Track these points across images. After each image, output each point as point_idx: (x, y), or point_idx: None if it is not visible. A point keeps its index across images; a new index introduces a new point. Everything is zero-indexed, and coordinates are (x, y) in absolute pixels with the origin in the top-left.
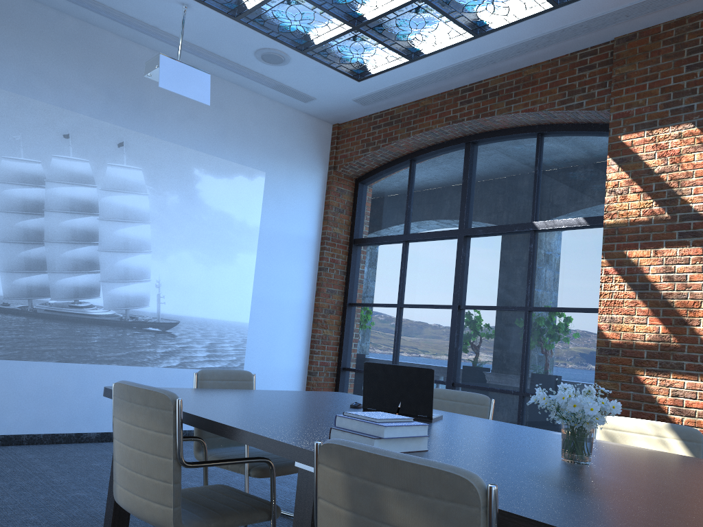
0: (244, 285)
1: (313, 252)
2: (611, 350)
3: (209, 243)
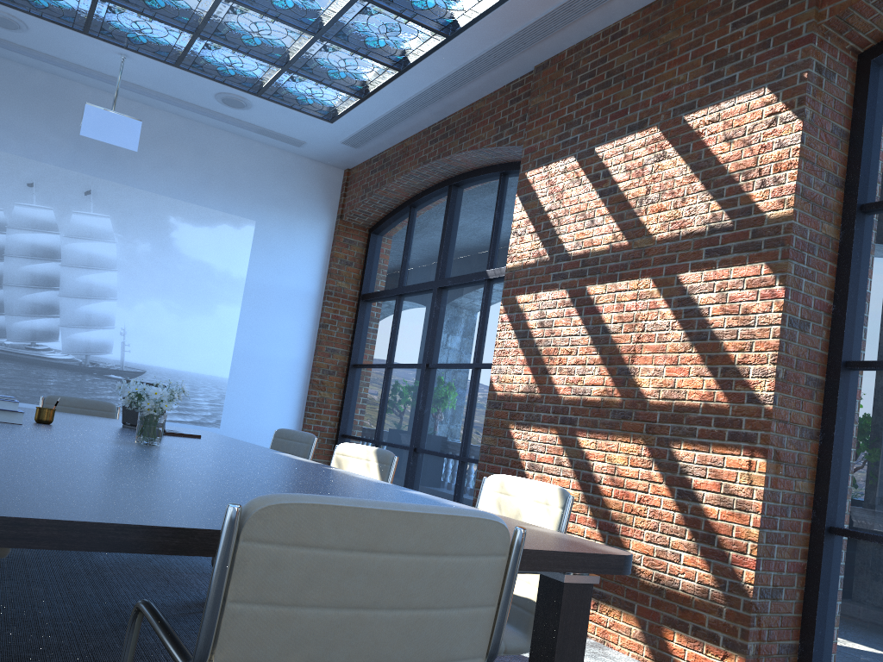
0: (224, 338)
1: (313, 307)
2: (496, 403)
3: (184, 293)
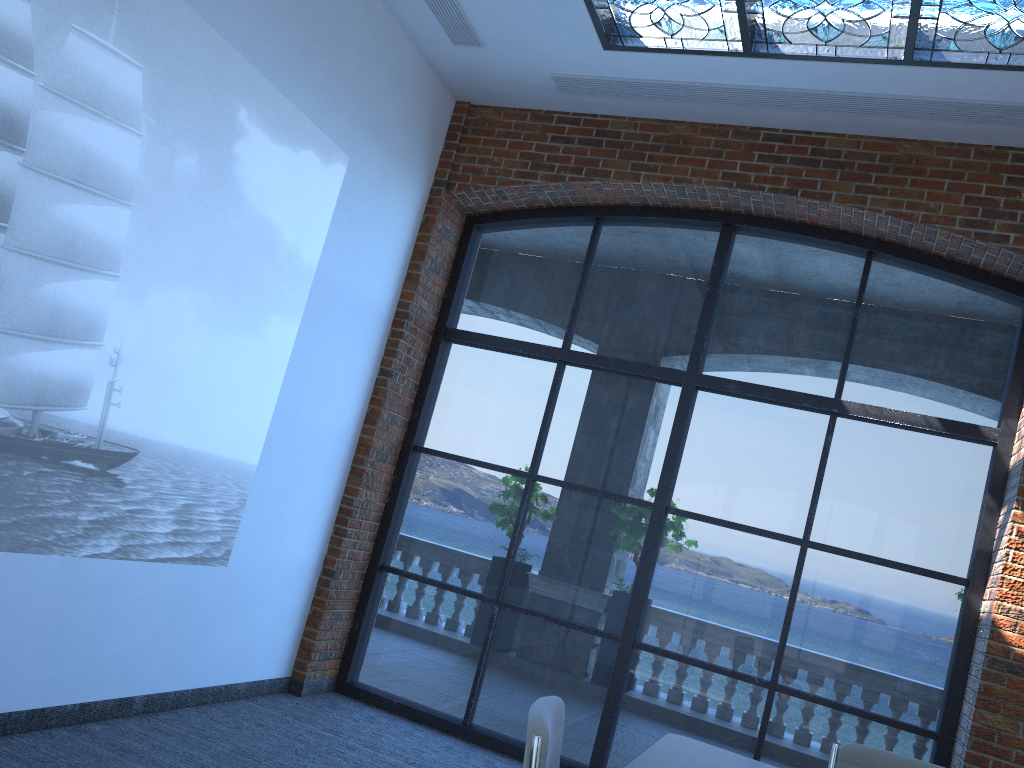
0: (266, 386)
1: (379, 337)
2: (1013, 665)
3: (230, 284)
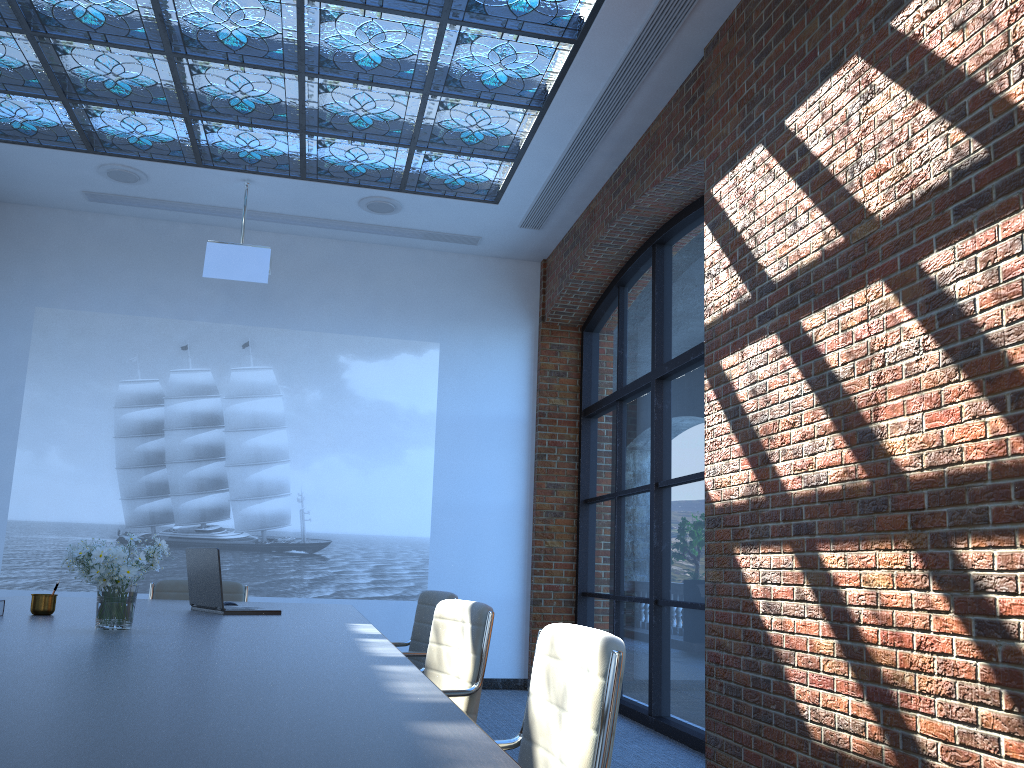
0: (419, 489)
1: (524, 435)
2: (715, 519)
3: (365, 442)
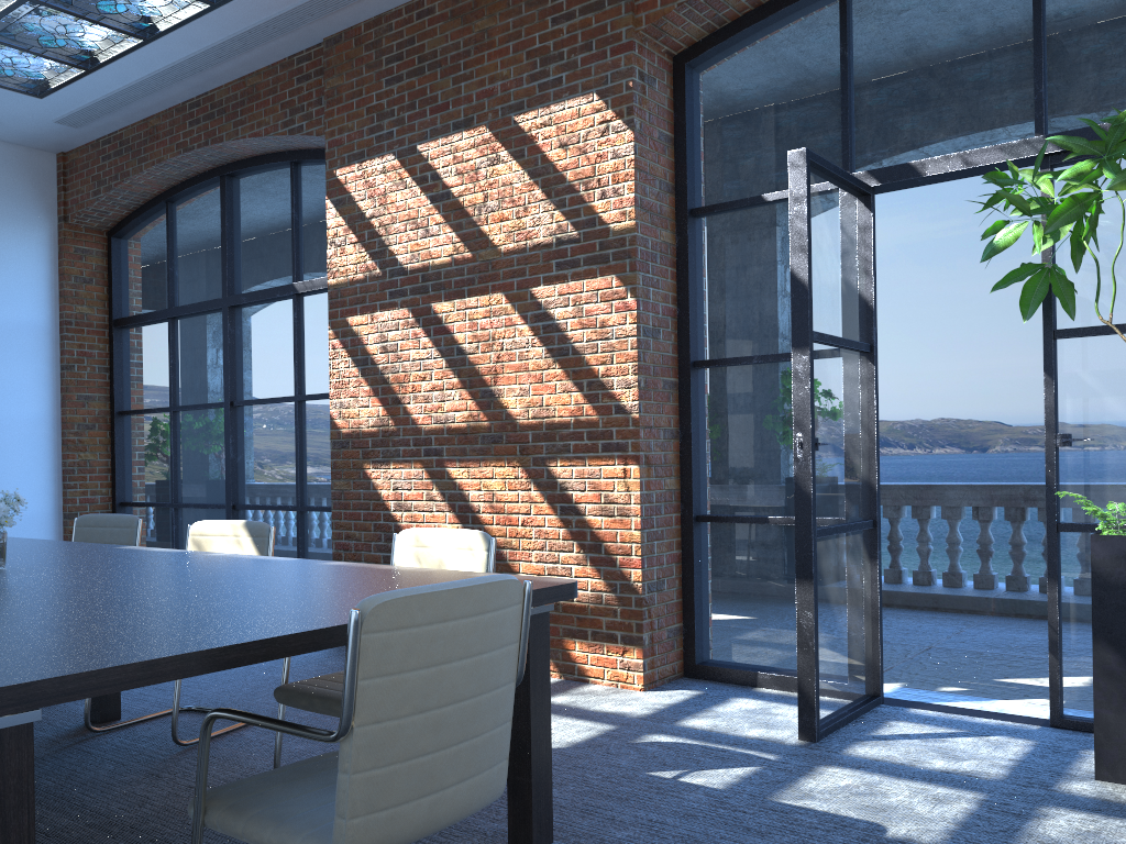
0: None
1: (48, 344)
2: (343, 442)
3: None
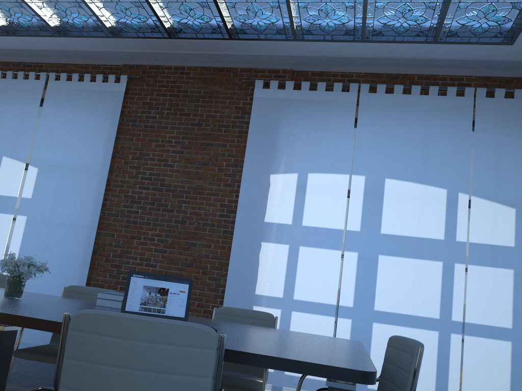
0: None
1: None
2: None
3: None
